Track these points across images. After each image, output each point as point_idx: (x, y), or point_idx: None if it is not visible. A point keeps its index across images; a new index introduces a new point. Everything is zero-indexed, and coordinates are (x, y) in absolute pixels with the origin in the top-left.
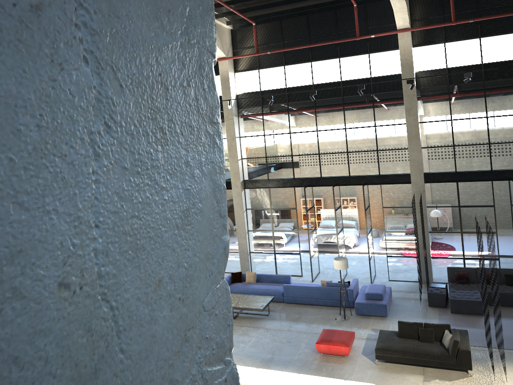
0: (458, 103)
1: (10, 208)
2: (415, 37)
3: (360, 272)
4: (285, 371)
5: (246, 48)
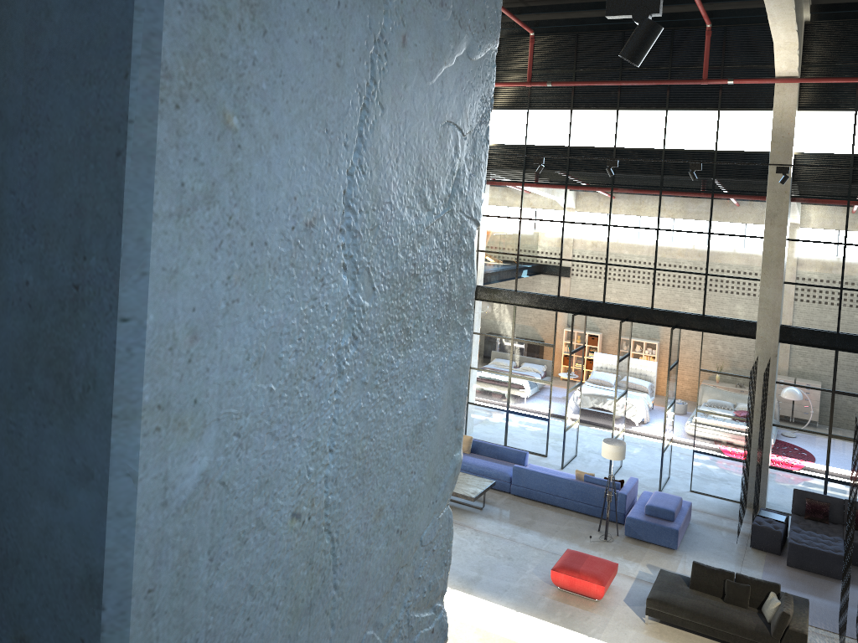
0: None
1: (264, 439)
2: (805, 93)
3: (644, 468)
4: (496, 602)
5: (512, 72)
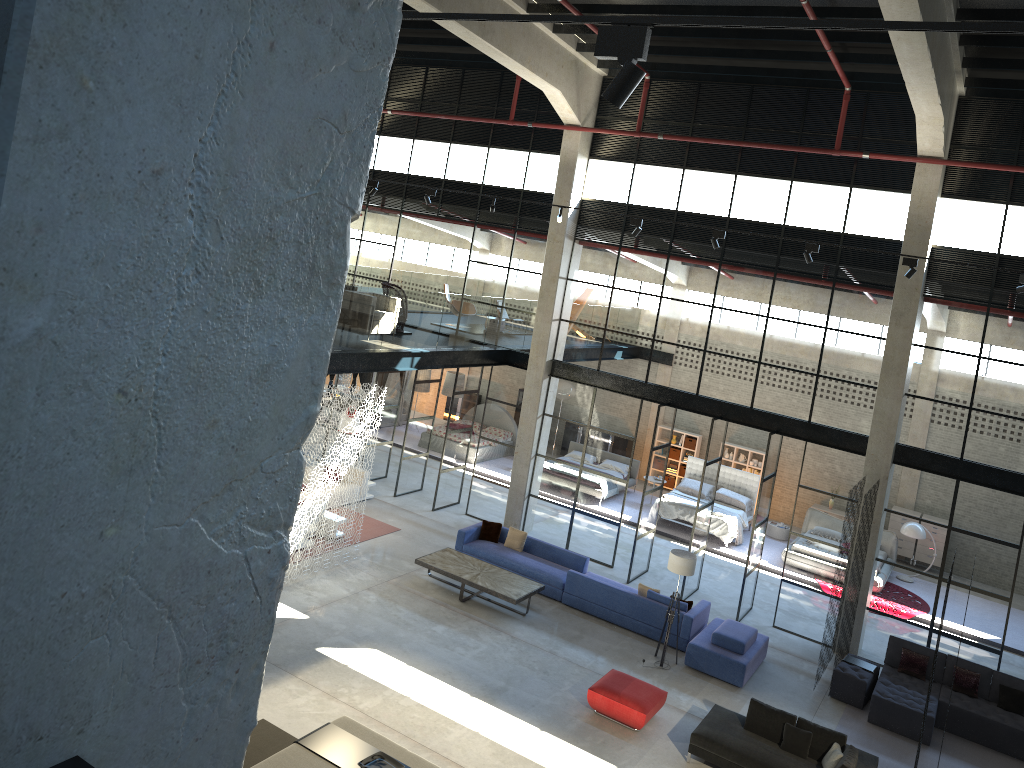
0: (1002, 328)
1: (97, 323)
2: (951, 178)
3: (724, 594)
4: (520, 717)
5: (621, 119)
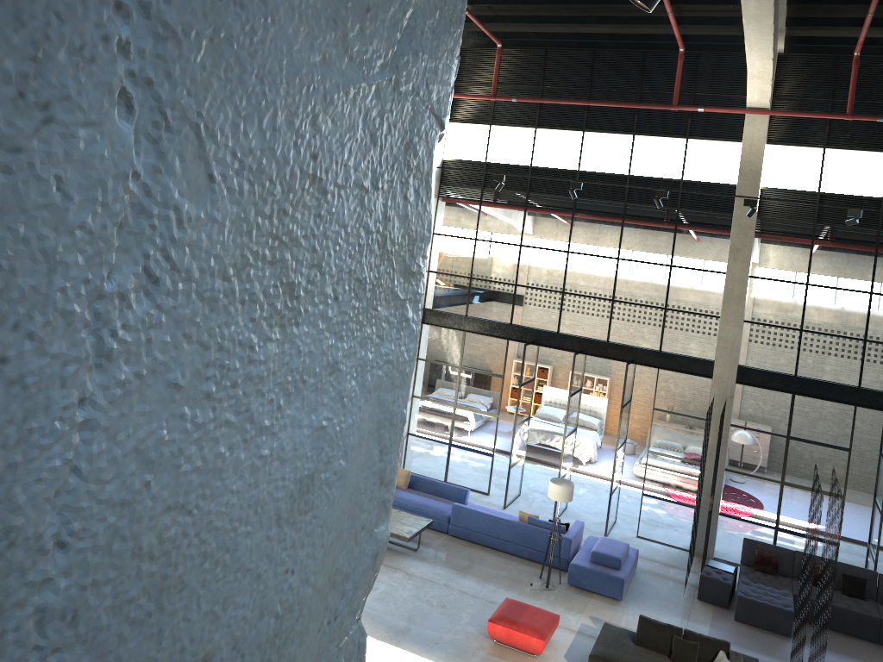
0: (825, 258)
1: None
2: (775, 127)
3: (590, 510)
4: (426, 657)
5: (476, 84)
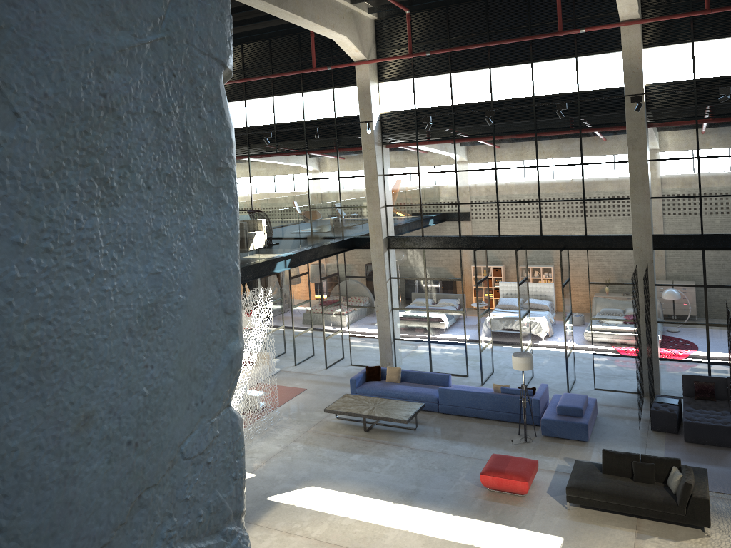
0: (709, 133)
1: None
2: (648, 32)
3: (553, 375)
4: (435, 510)
5: (395, 47)
